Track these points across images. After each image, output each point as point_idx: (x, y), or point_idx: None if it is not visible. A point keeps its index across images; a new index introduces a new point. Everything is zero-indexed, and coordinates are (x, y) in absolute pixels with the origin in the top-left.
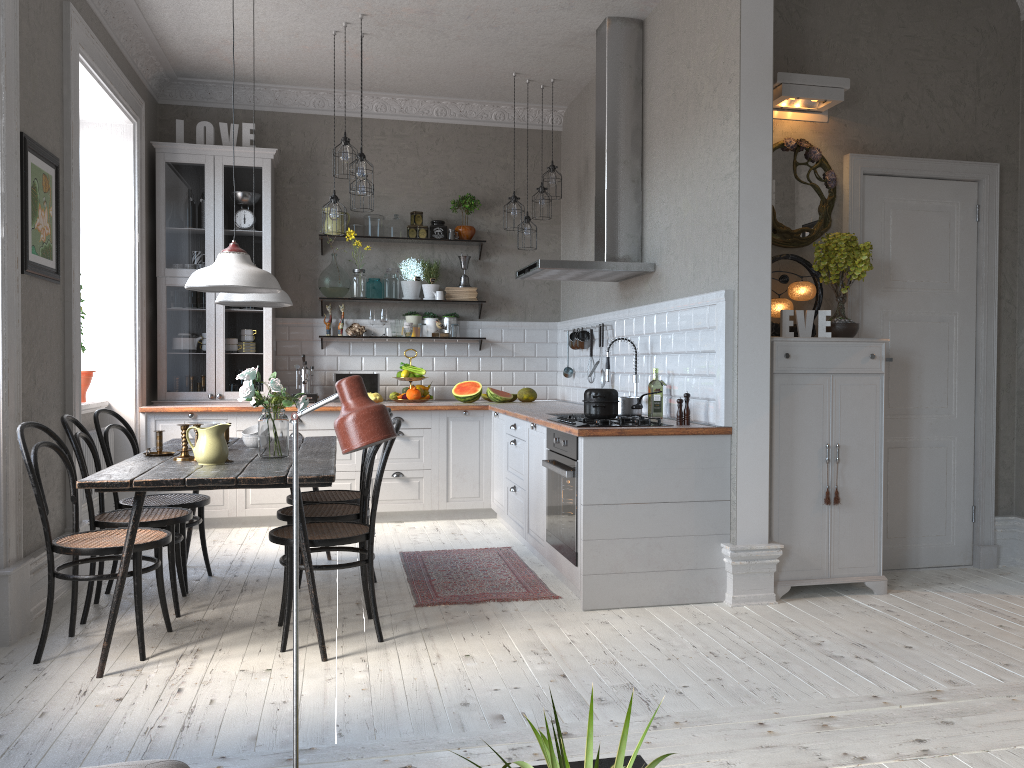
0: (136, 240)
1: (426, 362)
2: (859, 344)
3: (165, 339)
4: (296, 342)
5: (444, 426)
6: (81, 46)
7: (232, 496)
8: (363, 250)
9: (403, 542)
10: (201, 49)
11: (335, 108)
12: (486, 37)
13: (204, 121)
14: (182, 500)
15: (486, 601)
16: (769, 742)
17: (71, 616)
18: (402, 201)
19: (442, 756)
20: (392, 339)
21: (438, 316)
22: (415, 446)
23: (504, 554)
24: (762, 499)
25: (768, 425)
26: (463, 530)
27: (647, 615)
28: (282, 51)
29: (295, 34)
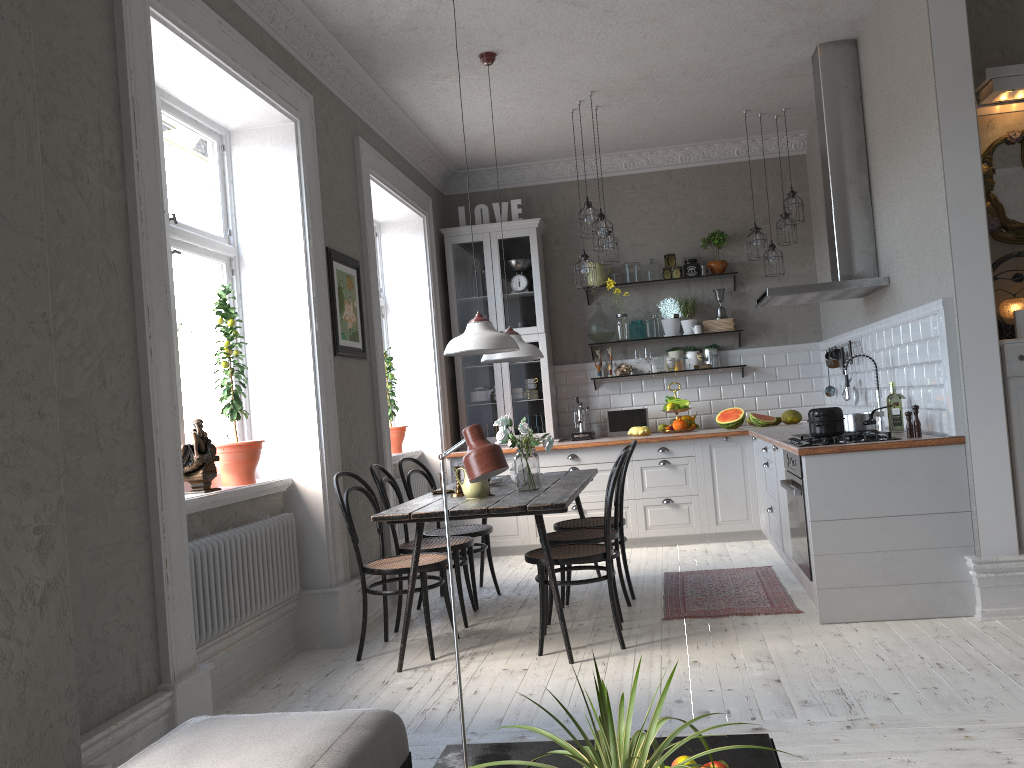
0: (432, 314)
1: (691, 393)
2: None
3: (463, 394)
4: (572, 386)
5: (707, 453)
6: (370, 168)
7: (524, 526)
8: (624, 296)
9: (670, 563)
10: (469, 146)
11: (589, 172)
12: (707, 86)
13: (480, 204)
14: (470, 530)
15: (730, 615)
16: (961, 745)
17: (384, 625)
18: (656, 246)
19: None
20: (658, 375)
21: (699, 349)
22: (681, 473)
23: (762, 573)
24: (1006, 508)
25: (1005, 431)
26: (730, 551)
27: (885, 628)
28: (533, 134)
29: (540, 119)
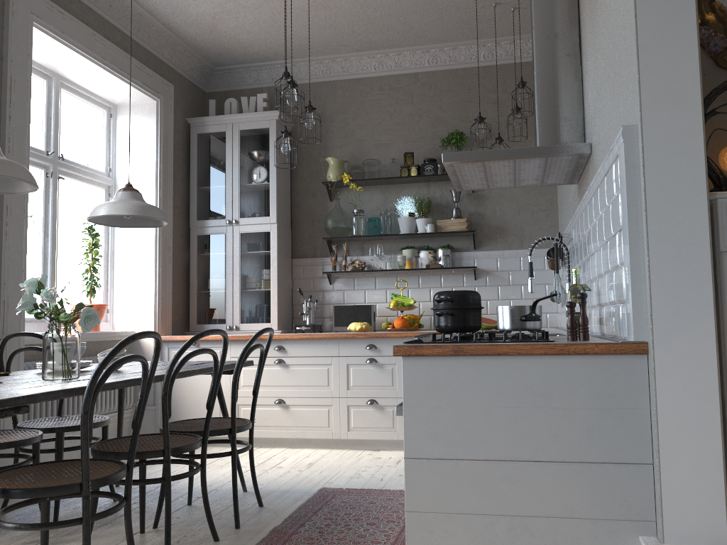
0: (157, 195)
1: (423, 293)
2: None
3: (195, 280)
4: (309, 279)
5: None
6: (35, 16)
7: None
8: (366, 194)
9: (344, 475)
10: (205, 31)
11: (340, 73)
12: None
13: (230, 98)
14: (77, 422)
15: None
16: None
17: None
18: (399, 146)
19: None
20: (391, 273)
21: (435, 249)
22: (388, 374)
23: None
24: (711, 466)
25: (714, 338)
26: None
27: None
28: (263, 18)
29: None
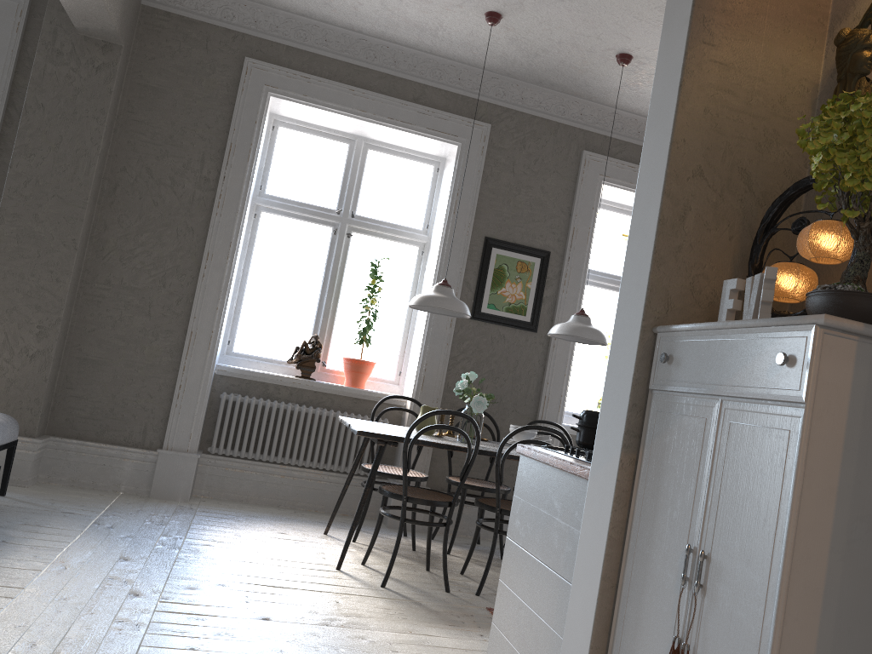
0: None
1: None
2: (769, 332)
3: None
4: None
5: None
6: (604, 176)
7: None
8: None
9: None
10: None
11: None
12: None
13: None
14: None
15: None
16: (39, 649)
17: None
18: None
19: (133, 568)
20: None
21: None
22: None
23: None
24: (590, 605)
25: (616, 477)
26: None
27: None
28: None
29: None
